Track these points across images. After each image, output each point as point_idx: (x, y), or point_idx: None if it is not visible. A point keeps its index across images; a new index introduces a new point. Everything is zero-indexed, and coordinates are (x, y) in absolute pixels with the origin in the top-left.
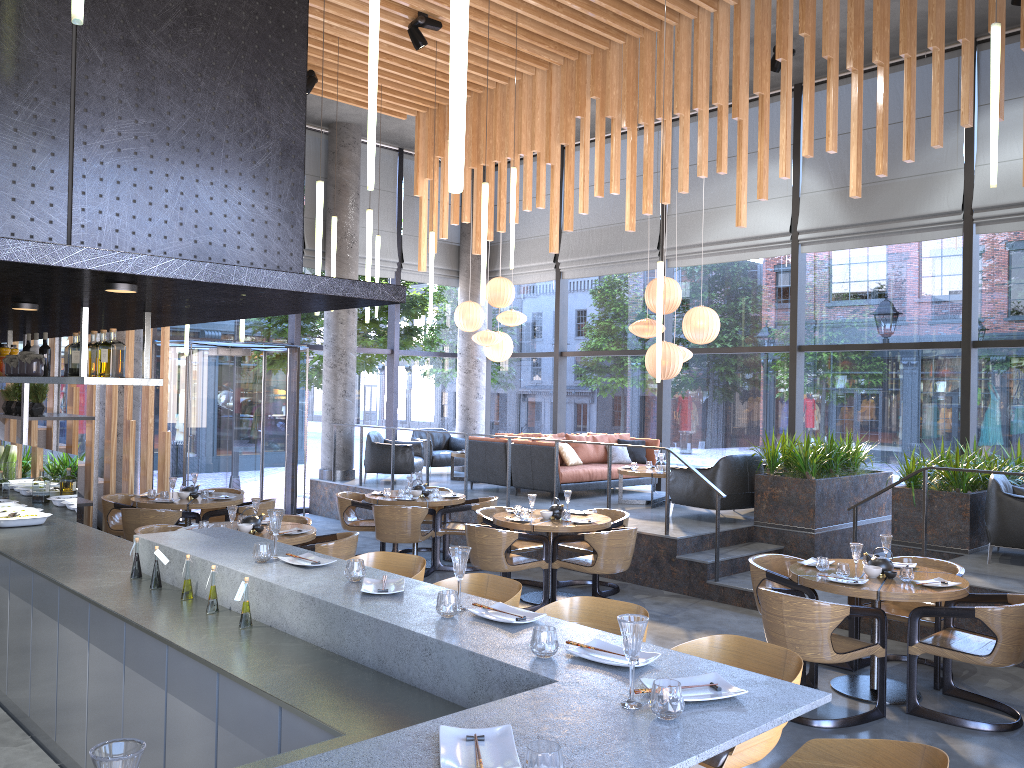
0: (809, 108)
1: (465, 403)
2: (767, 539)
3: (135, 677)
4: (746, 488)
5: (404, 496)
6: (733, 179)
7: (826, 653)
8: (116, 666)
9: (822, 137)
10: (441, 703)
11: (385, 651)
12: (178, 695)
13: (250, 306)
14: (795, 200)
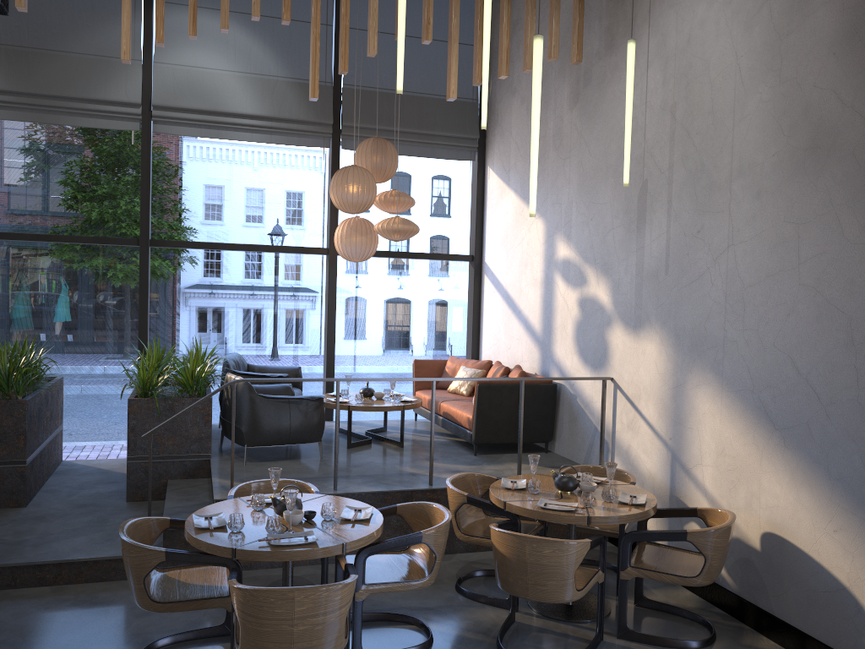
0: None
1: None
2: None
3: None
4: None
5: None
6: None
7: (340, 644)
8: None
9: None
10: None
11: None
12: None
13: None
14: None
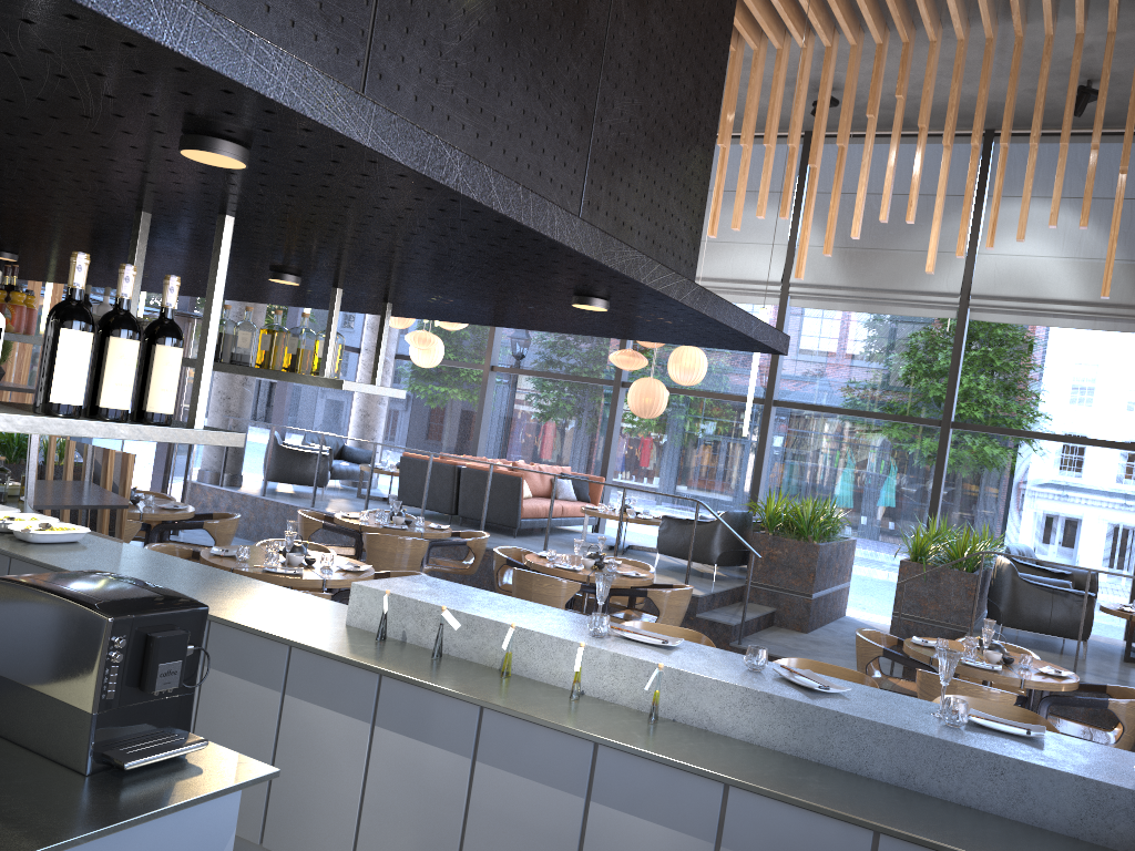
0: (893, 173)
1: (366, 408)
2: (758, 600)
3: (503, 777)
4: (741, 545)
5: (388, 523)
6: (724, 215)
7: None
8: (451, 760)
9: (827, 192)
10: (1033, 829)
11: (914, 765)
12: (619, 806)
13: (575, 325)
14: (790, 250)
